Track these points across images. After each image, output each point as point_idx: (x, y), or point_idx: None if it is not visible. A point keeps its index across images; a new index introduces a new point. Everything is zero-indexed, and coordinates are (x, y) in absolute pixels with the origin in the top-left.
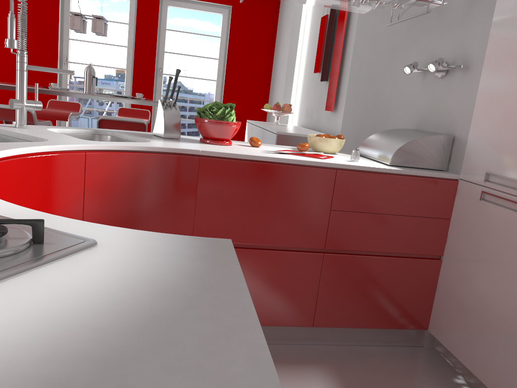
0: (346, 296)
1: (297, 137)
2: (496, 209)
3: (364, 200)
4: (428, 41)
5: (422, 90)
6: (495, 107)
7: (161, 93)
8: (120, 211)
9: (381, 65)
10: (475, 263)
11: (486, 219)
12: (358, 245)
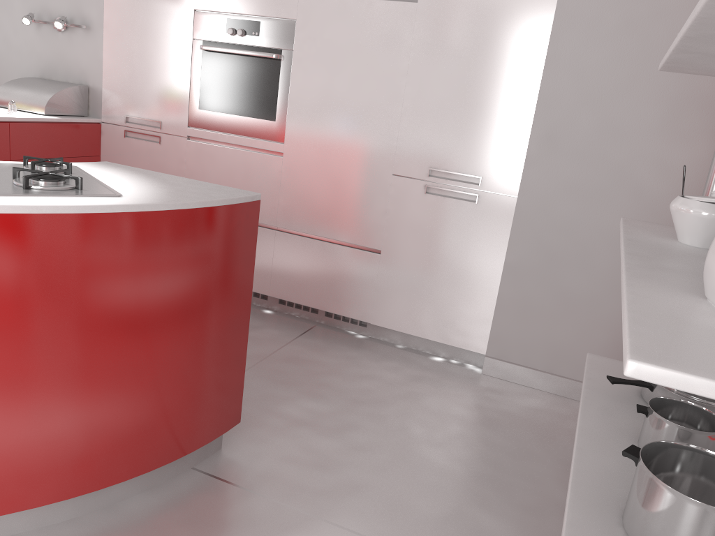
0: None
1: None
2: (139, 143)
3: (36, 148)
4: None
5: (39, 39)
6: (122, 65)
7: None
8: None
9: None
10: None
11: (133, 151)
12: None
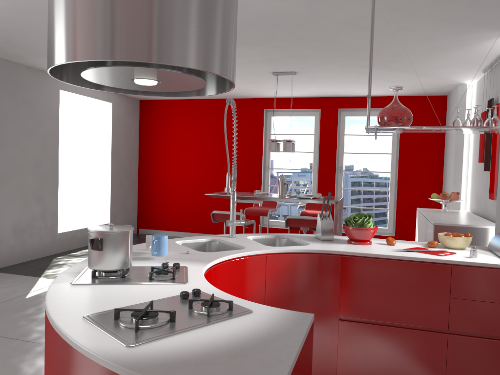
0: (473, 374)
1: (454, 226)
2: None
3: (480, 290)
4: None
5: None
6: None
7: (341, 187)
8: (288, 292)
9: None
10: None
11: None
12: (480, 329)
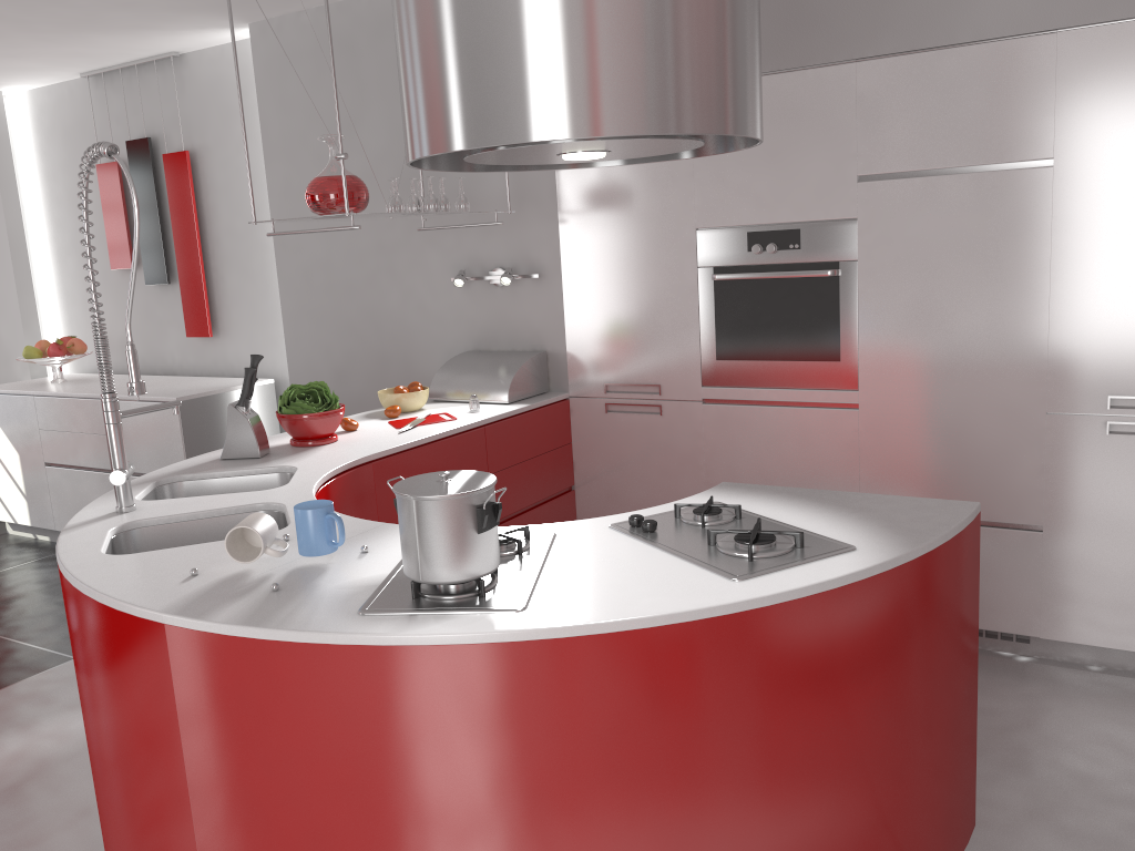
0: None
1: (209, 397)
2: (629, 417)
3: (510, 451)
4: (458, 240)
5: (469, 300)
6: (593, 317)
7: None
8: None
9: (366, 267)
10: (621, 477)
11: (621, 429)
12: (516, 504)
